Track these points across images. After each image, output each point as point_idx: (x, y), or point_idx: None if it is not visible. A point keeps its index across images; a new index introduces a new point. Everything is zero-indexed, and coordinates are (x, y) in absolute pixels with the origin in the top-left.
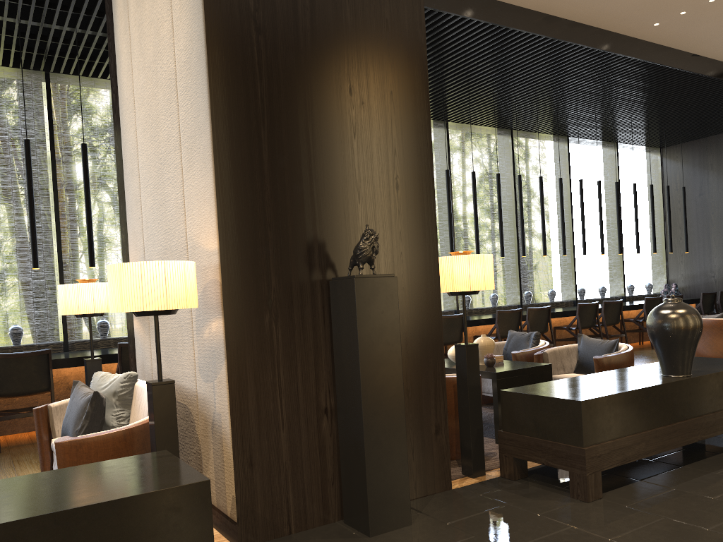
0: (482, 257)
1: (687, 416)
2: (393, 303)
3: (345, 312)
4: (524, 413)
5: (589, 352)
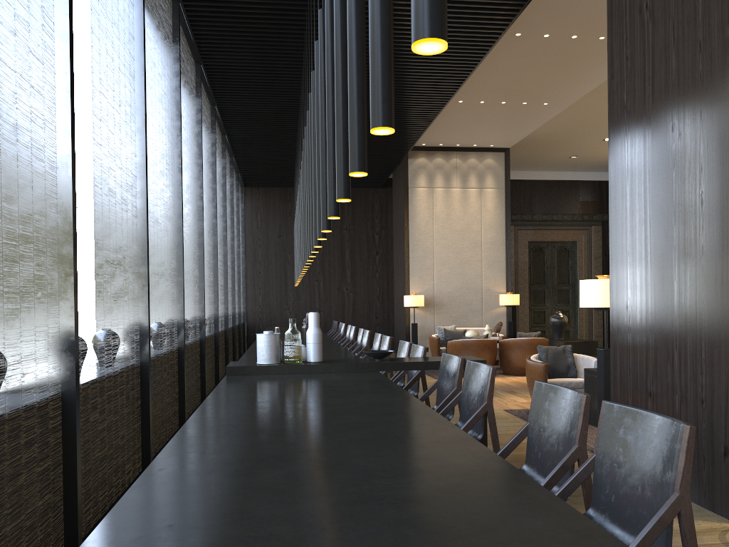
0: None
1: None
2: None
3: None
4: None
5: None
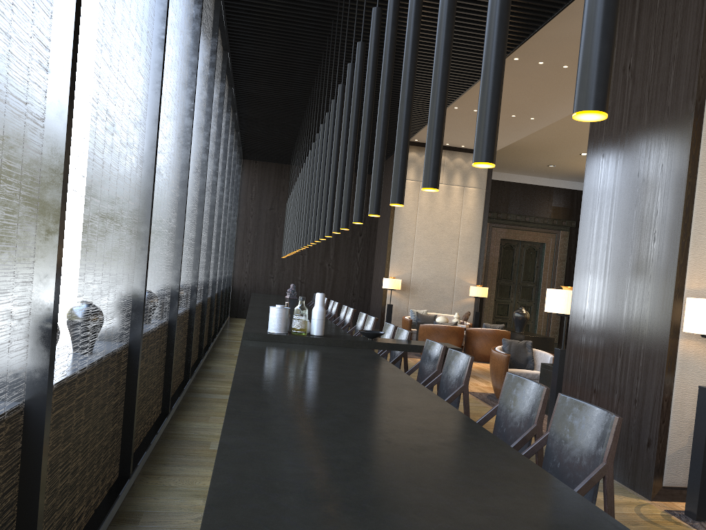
0: None
1: None
2: None
3: None
4: None
5: None
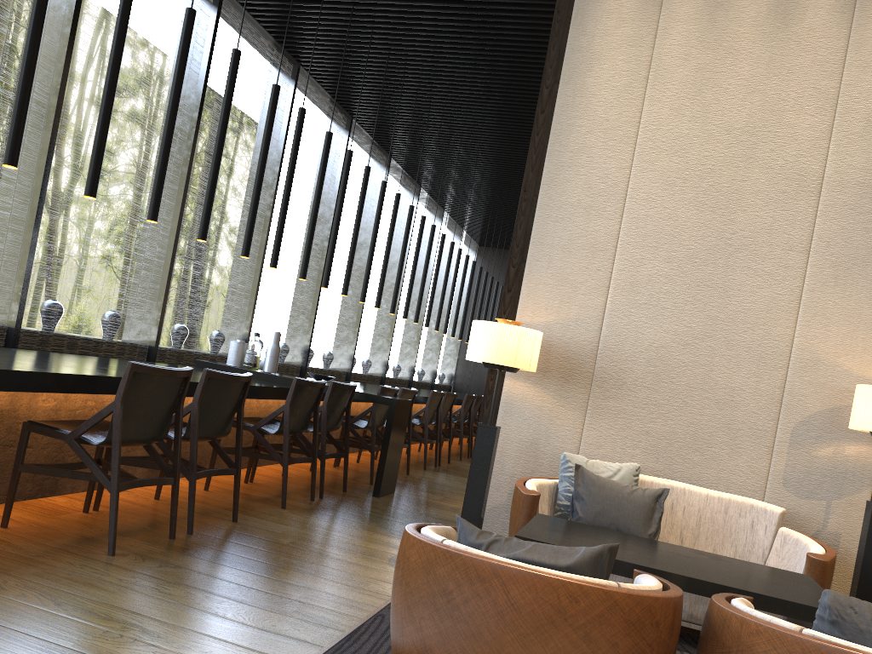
0: None
1: None
2: None
3: None
4: None
5: None
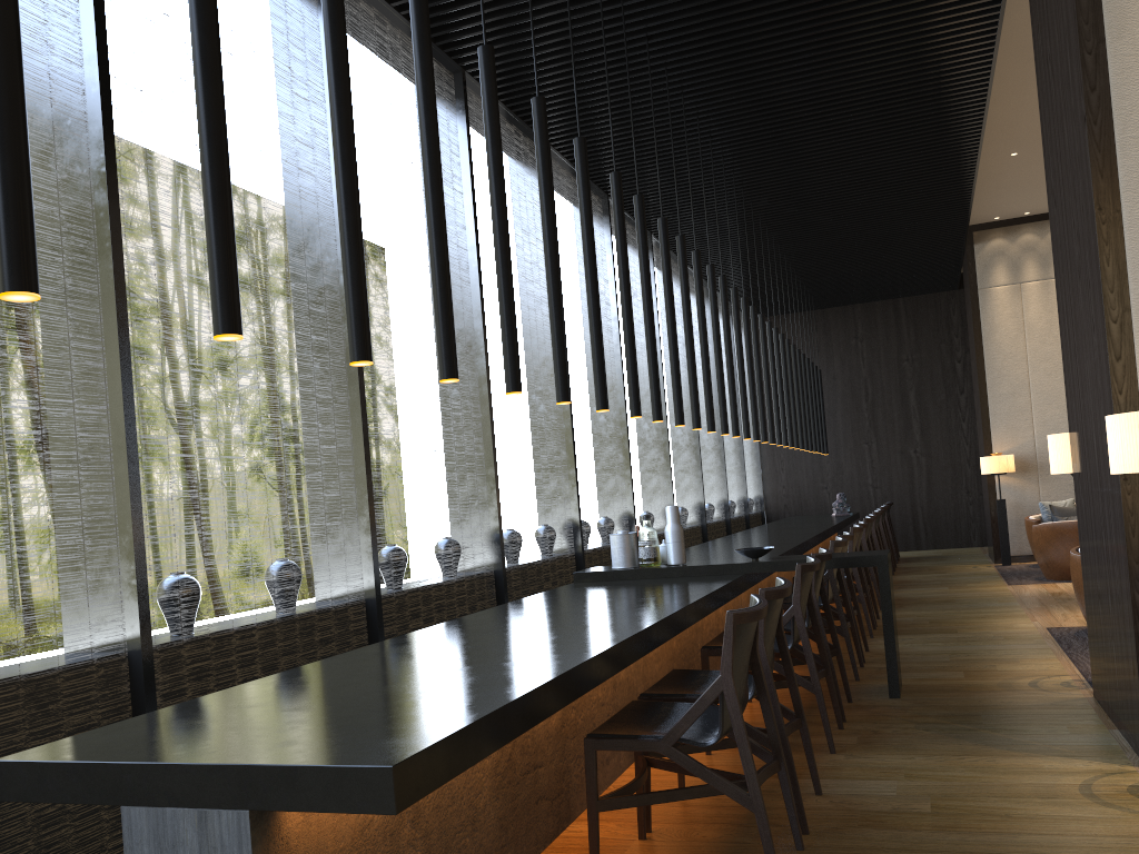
0: None
1: None
2: None
3: None
4: None
5: None
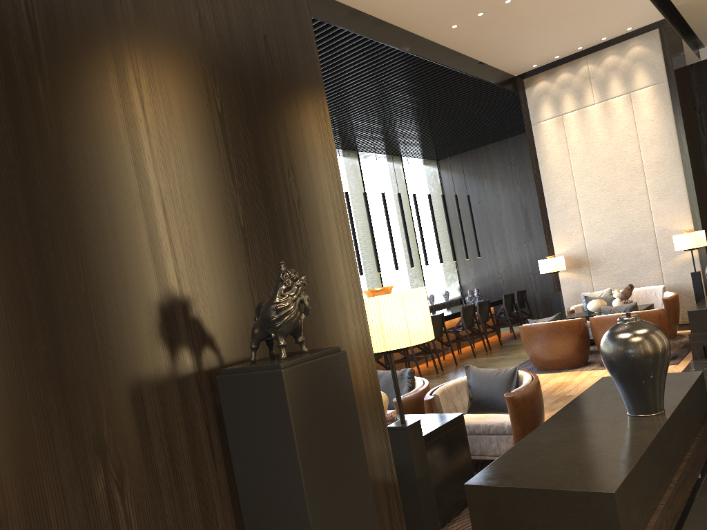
0: (419, 293)
1: (677, 464)
2: (348, 402)
3: (265, 436)
4: (511, 516)
5: (484, 386)
